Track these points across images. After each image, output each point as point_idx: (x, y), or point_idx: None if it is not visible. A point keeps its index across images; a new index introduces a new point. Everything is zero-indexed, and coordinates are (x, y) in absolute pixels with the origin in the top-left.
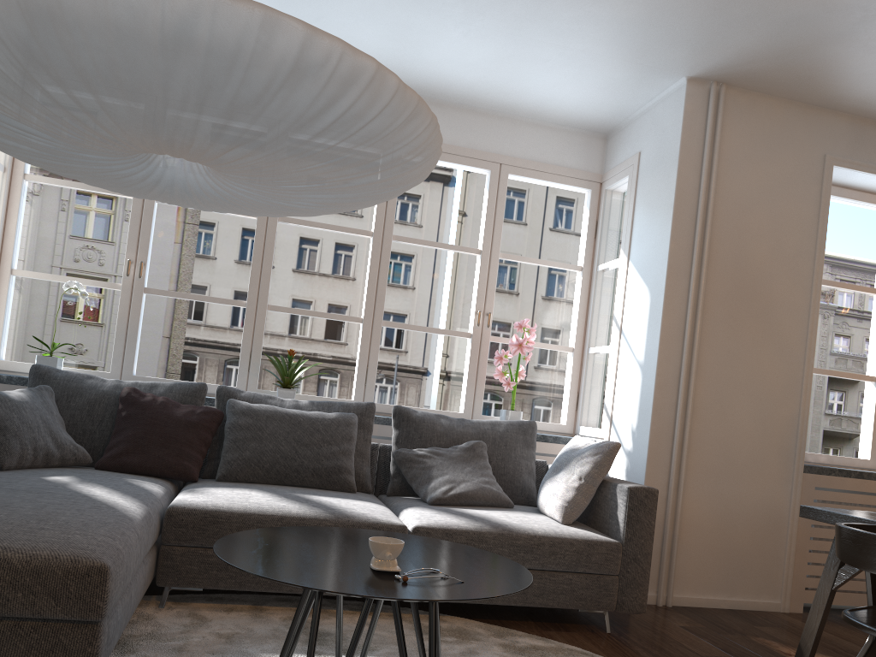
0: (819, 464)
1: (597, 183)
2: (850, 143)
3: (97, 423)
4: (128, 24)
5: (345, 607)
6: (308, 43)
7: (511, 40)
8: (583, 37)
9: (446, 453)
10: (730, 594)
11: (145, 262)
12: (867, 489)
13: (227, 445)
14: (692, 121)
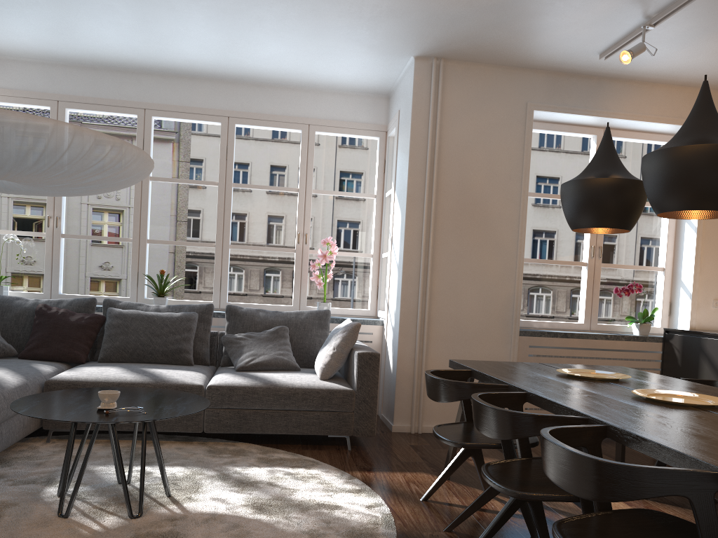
0: (543, 328)
1: (383, 132)
2: (547, 92)
3: (21, 328)
4: None
5: (172, 439)
6: (1, 120)
7: (281, 43)
8: (326, 38)
9: (256, 336)
10: None
11: (60, 216)
12: (570, 345)
13: (105, 338)
14: (420, 88)
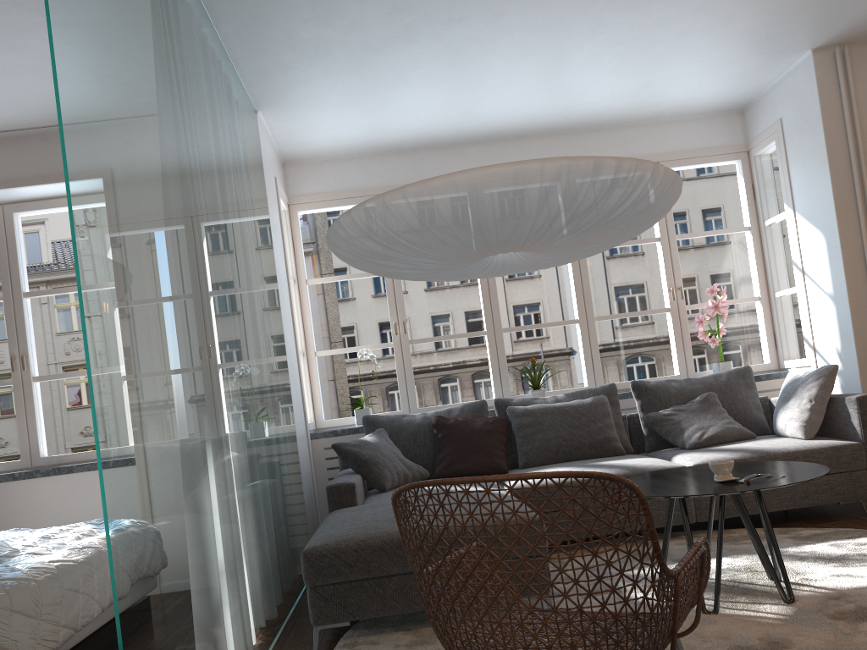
0: None
1: (744, 152)
2: None
3: (422, 447)
4: (521, 192)
5: None
6: (618, 168)
7: (656, 69)
8: (718, 49)
9: (686, 408)
10: None
11: (404, 321)
12: None
13: (520, 440)
14: (825, 83)
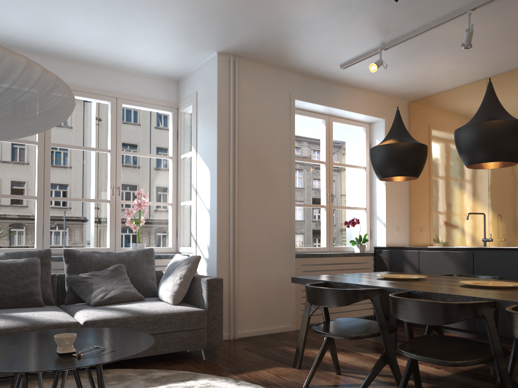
0: (303, 252)
1: (175, 108)
2: (302, 87)
3: None
4: None
5: (44, 378)
6: None
7: (115, 27)
8: (157, 28)
9: (100, 274)
10: (266, 326)
11: None
12: (325, 262)
13: None
14: (222, 76)
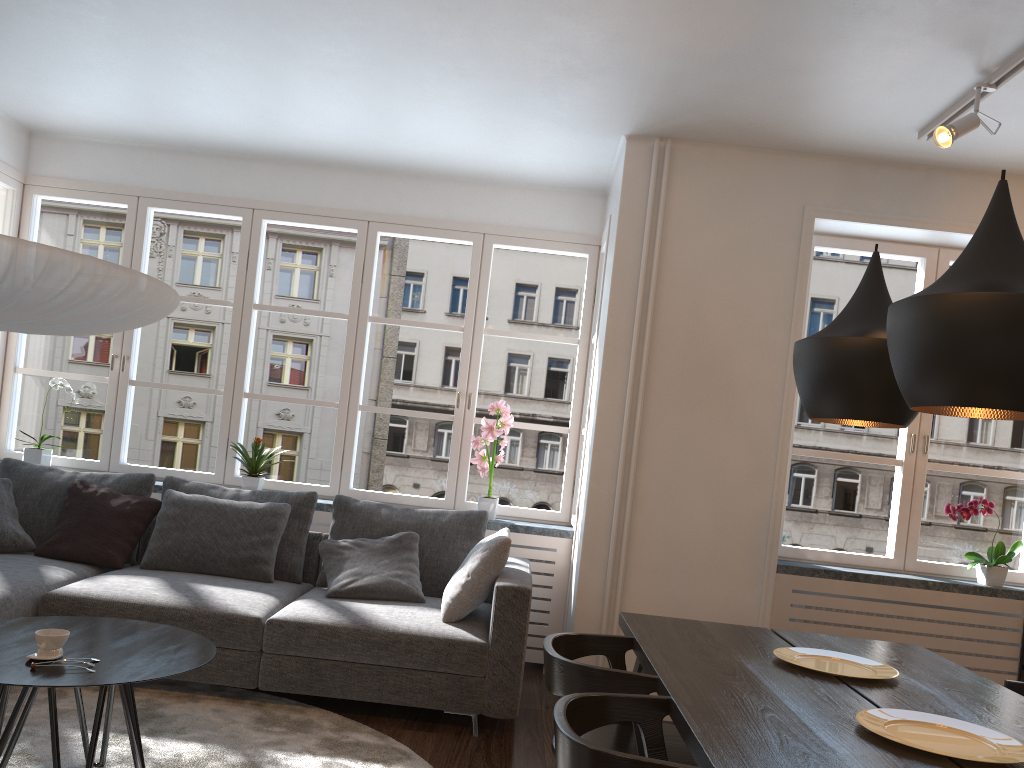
0: (824, 562)
1: (595, 246)
2: (839, 189)
3: (46, 512)
4: None
5: (218, 694)
6: None
7: (427, 117)
8: (489, 109)
9: (369, 545)
10: None
11: (129, 355)
12: (863, 594)
13: (154, 534)
14: (633, 182)
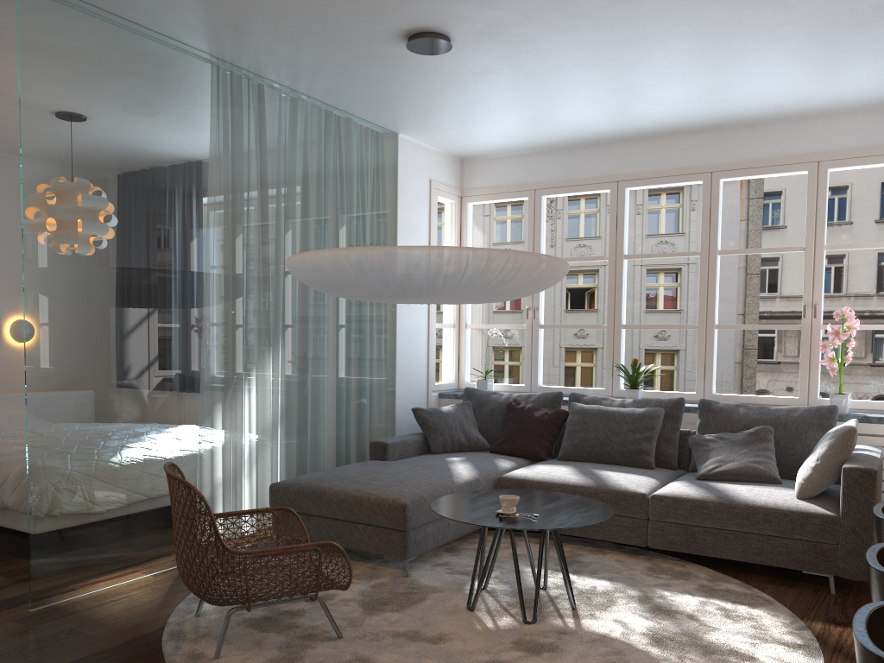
0: None
1: None
2: None
3: (494, 423)
4: (343, 270)
5: (619, 550)
6: (408, 256)
7: (752, 79)
8: (807, 59)
9: (729, 438)
10: None
11: (537, 307)
12: None
13: (565, 435)
14: None
